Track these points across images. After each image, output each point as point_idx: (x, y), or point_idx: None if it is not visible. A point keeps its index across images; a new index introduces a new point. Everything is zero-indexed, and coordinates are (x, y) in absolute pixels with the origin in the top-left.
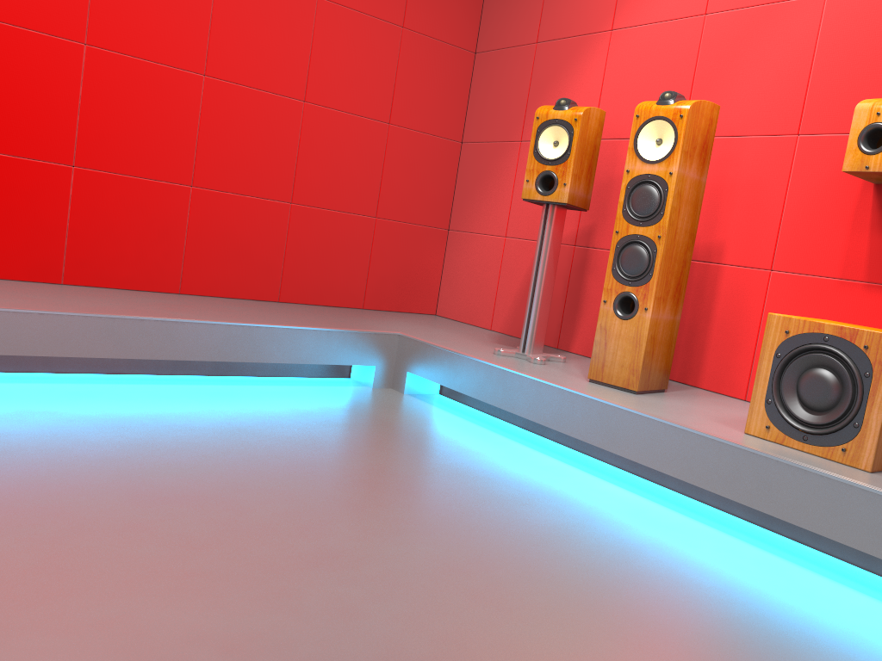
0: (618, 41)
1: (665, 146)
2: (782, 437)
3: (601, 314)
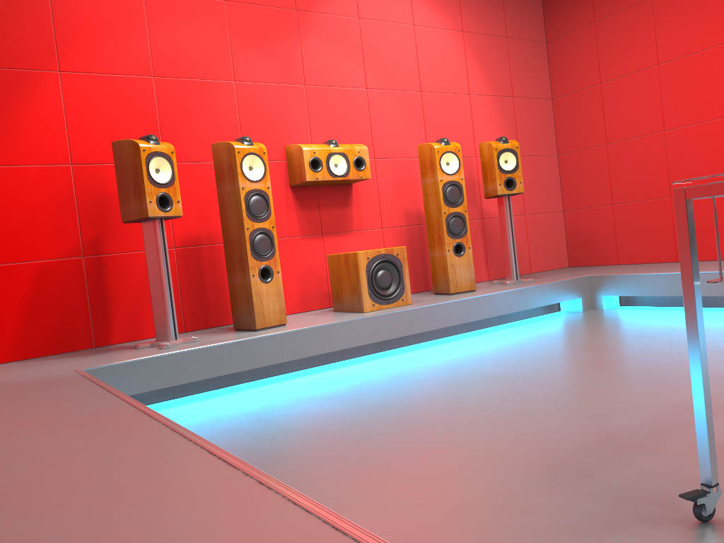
0: (72, 82)
1: (257, 171)
2: (380, 306)
3: (253, 284)
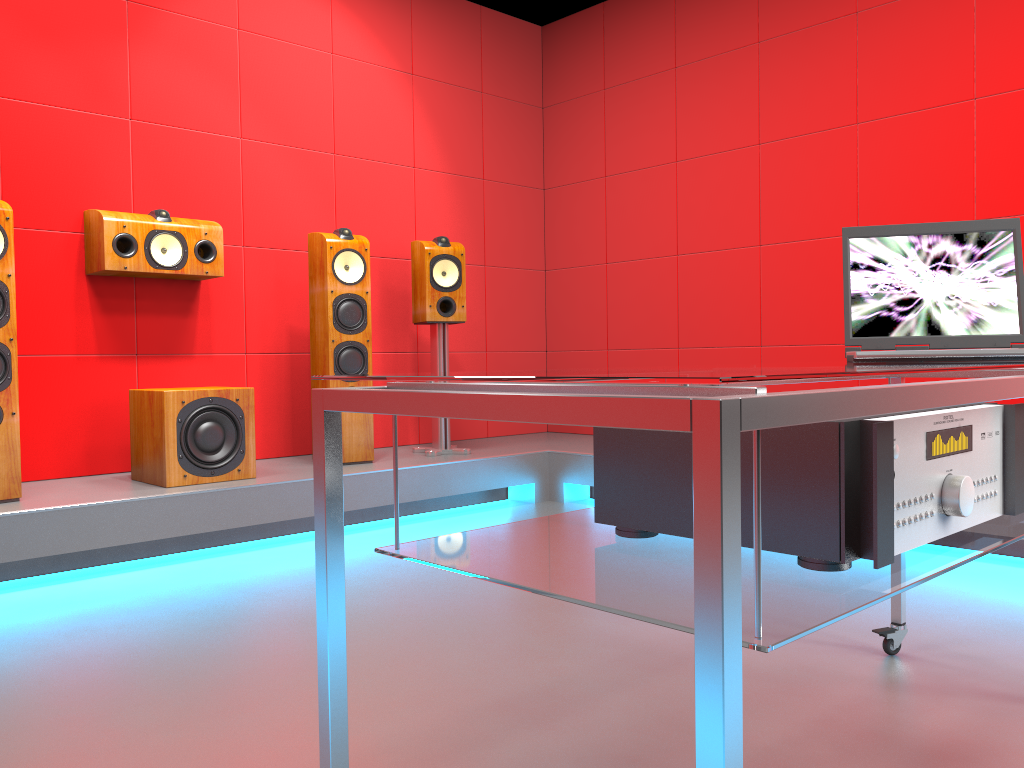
0: None
1: None
2: (197, 479)
3: None
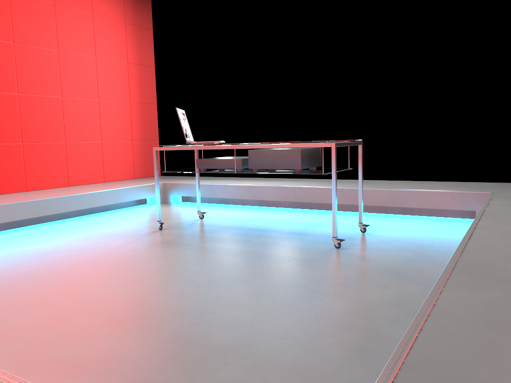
0: None
1: None
2: None
3: None
